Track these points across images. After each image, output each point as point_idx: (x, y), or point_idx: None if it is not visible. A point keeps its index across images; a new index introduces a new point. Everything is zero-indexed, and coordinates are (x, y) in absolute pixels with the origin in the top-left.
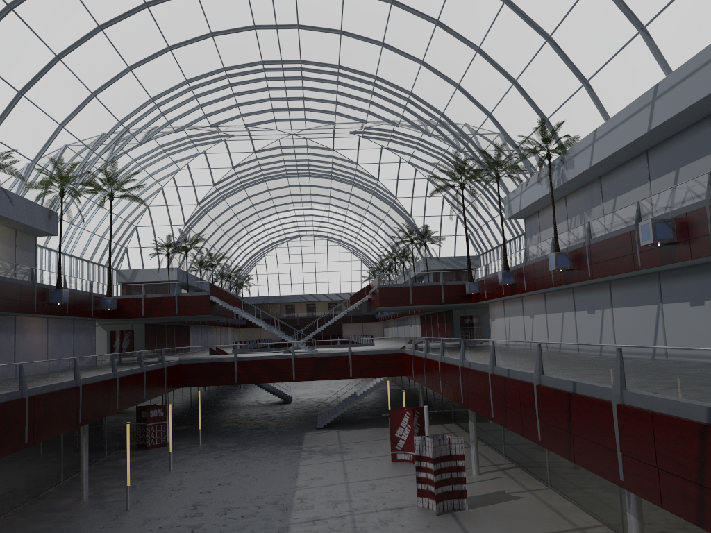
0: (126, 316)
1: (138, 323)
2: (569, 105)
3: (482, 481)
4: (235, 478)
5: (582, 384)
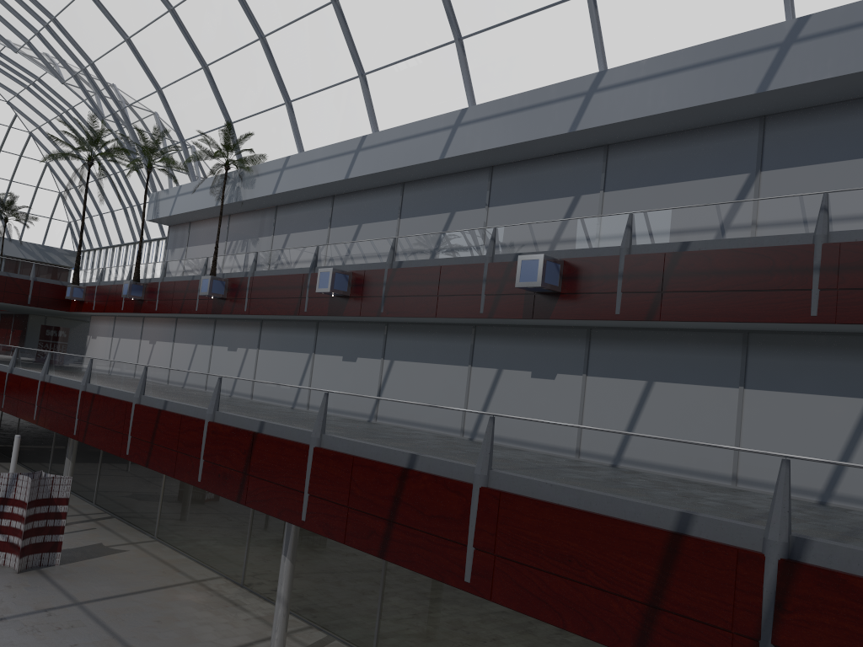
0: None
1: None
2: (262, 118)
3: (71, 533)
4: None
5: (273, 425)
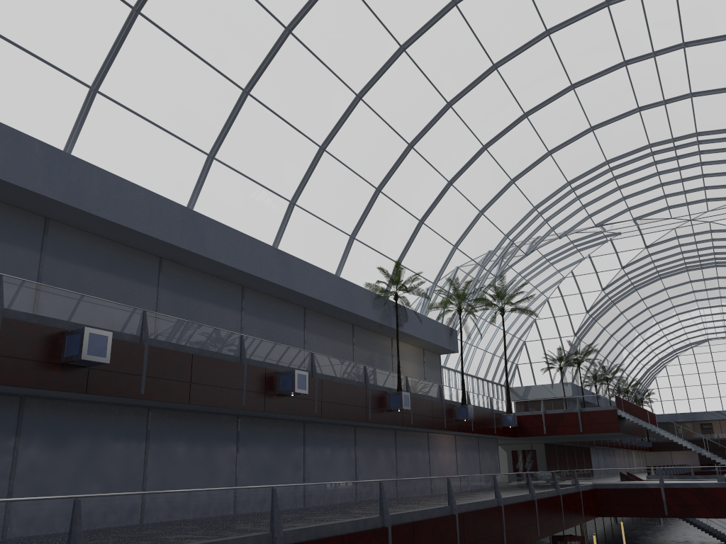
0: (527, 434)
1: (537, 443)
2: None
3: None
4: None
5: None
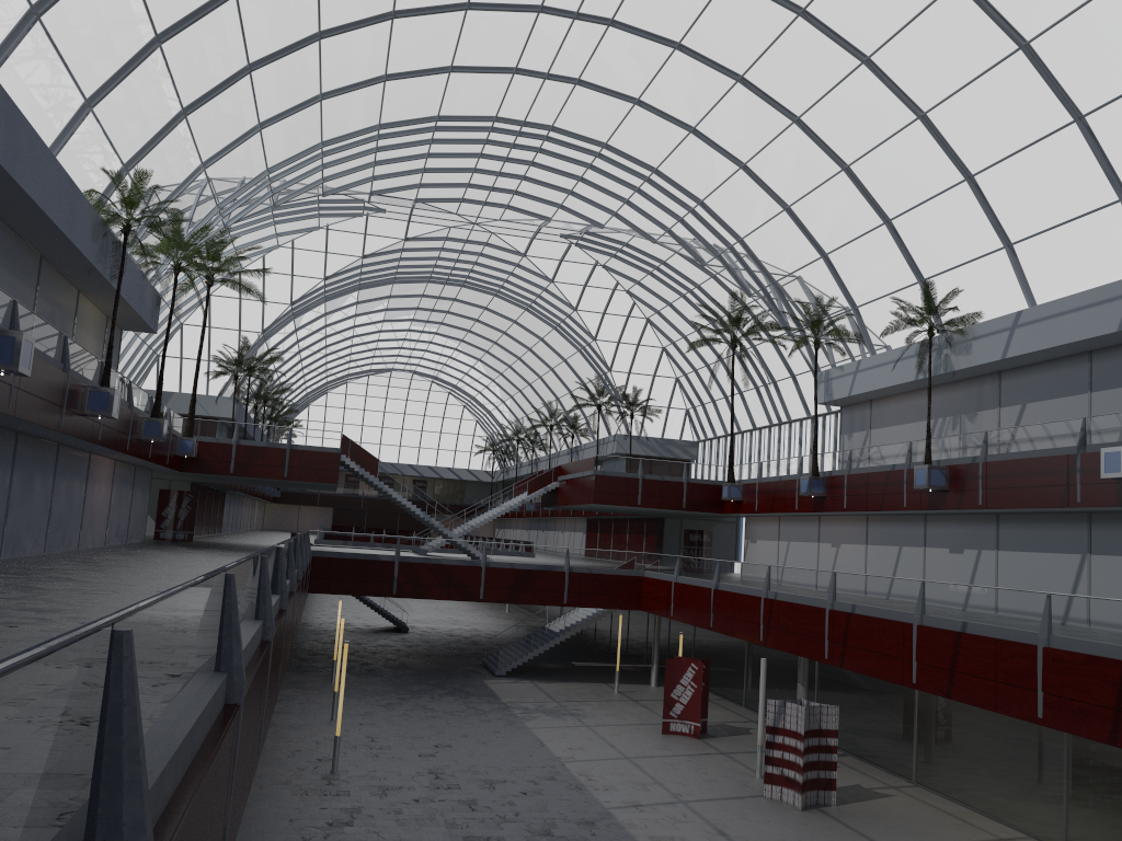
0: (203, 470)
1: (180, 481)
2: (970, 268)
3: None
4: (450, 739)
5: None
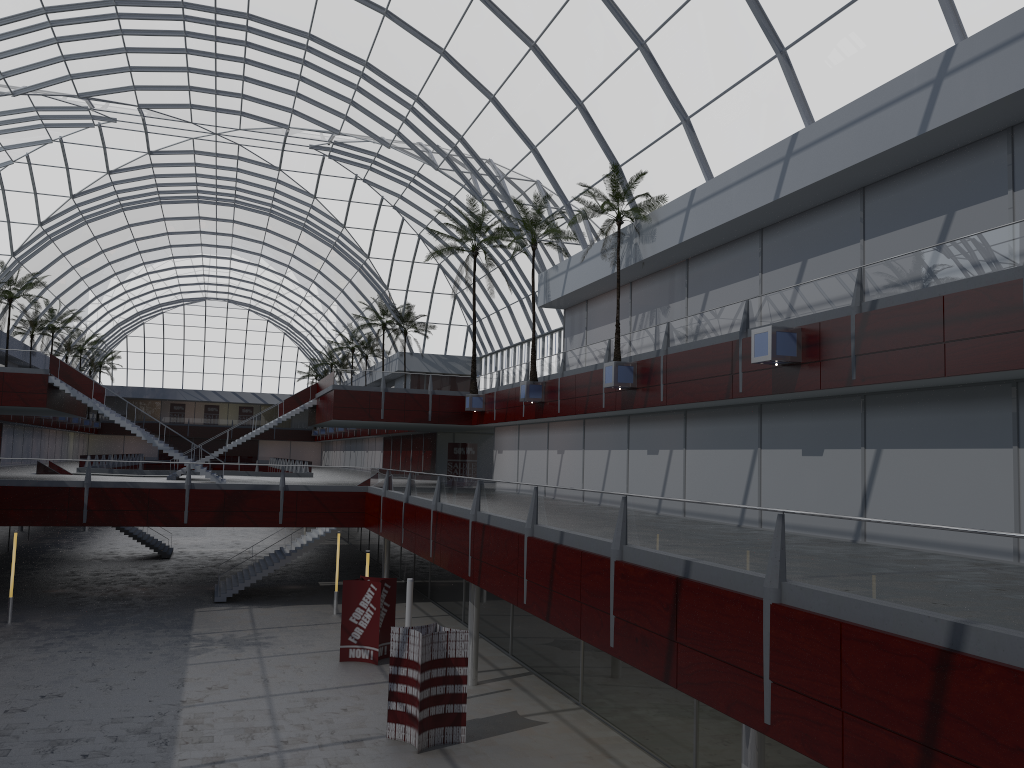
0: None
1: None
2: (655, 149)
3: (482, 696)
4: (73, 685)
5: (704, 567)
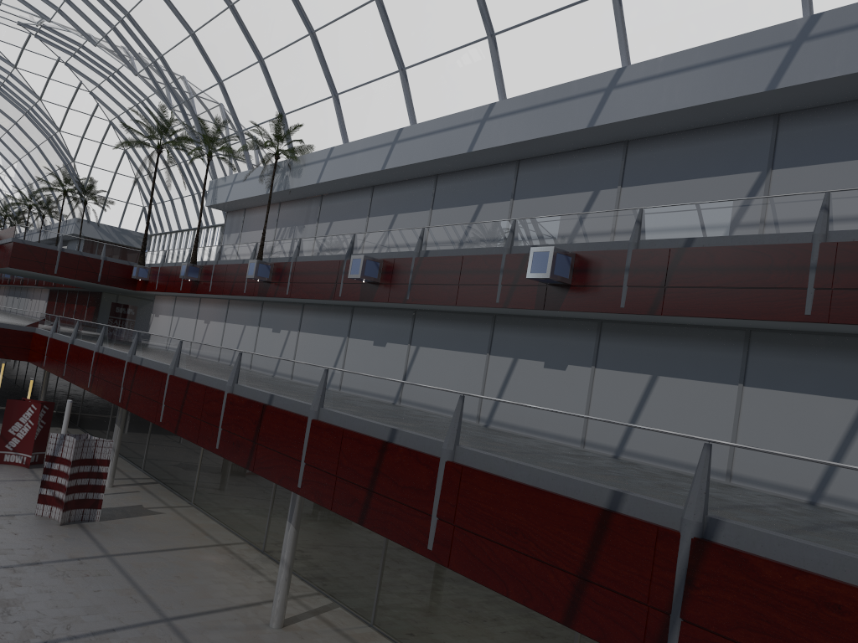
0: None
1: None
2: (312, 110)
3: (116, 494)
4: None
5: (281, 398)
